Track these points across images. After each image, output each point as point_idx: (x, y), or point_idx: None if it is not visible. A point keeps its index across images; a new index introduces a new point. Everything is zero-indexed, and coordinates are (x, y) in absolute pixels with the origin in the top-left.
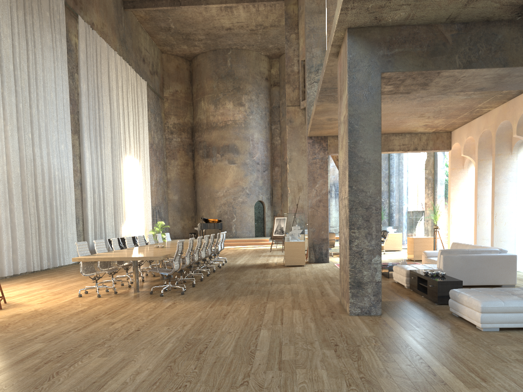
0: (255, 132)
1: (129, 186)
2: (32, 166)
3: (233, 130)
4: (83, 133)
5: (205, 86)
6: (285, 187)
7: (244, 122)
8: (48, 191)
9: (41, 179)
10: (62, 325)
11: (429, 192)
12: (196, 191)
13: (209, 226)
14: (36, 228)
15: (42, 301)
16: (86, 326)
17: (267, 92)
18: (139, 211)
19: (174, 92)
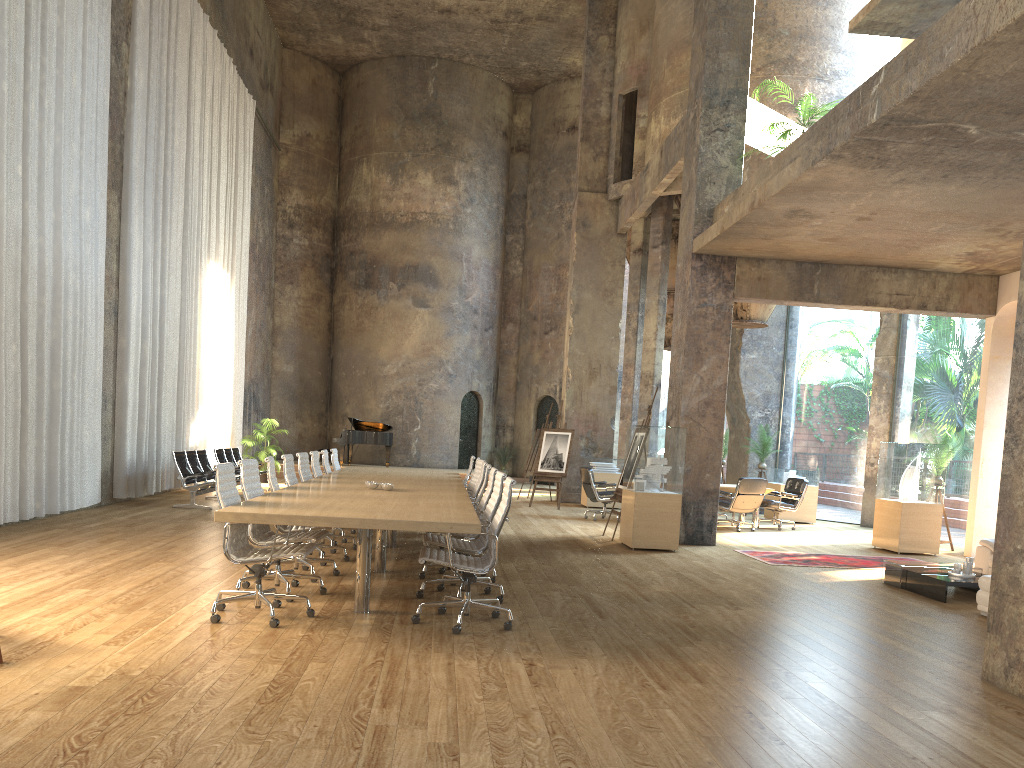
0: (474, 245)
1: (209, 331)
2: (19, 251)
3: (430, 235)
4: (131, 190)
5: (374, 131)
6: (527, 368)
7: (455, 219)
8: (49, 320)
9: (36, 289)
10: (284, 757)
11: (882, 403)
12: (335, 358)
13: (366, 439)
14: (16, 413)
15: (112, 634)
16: (375, 767)
17: (504, 163)
18: (223, 392)
19: (303, 136)
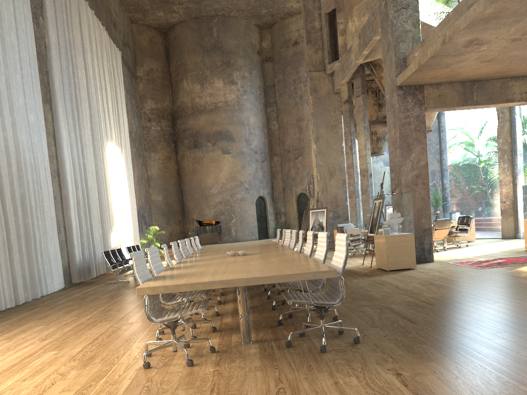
0: (250, 116)
1: (113, 181)
2: None
3: (225, 114)
4: (57, 103)
5: (187, 61)
6: (288, 179)
7: (238, 103)
8: (17, 182)
9: (6, 164)
10: None
11: (505, 166)
12: (183, 189)
13: (207, 230)
14: (4, 241)
15: (72, 391)
16: None
17: (260, 68)
18: (126, 215)
19: (149, 70)
